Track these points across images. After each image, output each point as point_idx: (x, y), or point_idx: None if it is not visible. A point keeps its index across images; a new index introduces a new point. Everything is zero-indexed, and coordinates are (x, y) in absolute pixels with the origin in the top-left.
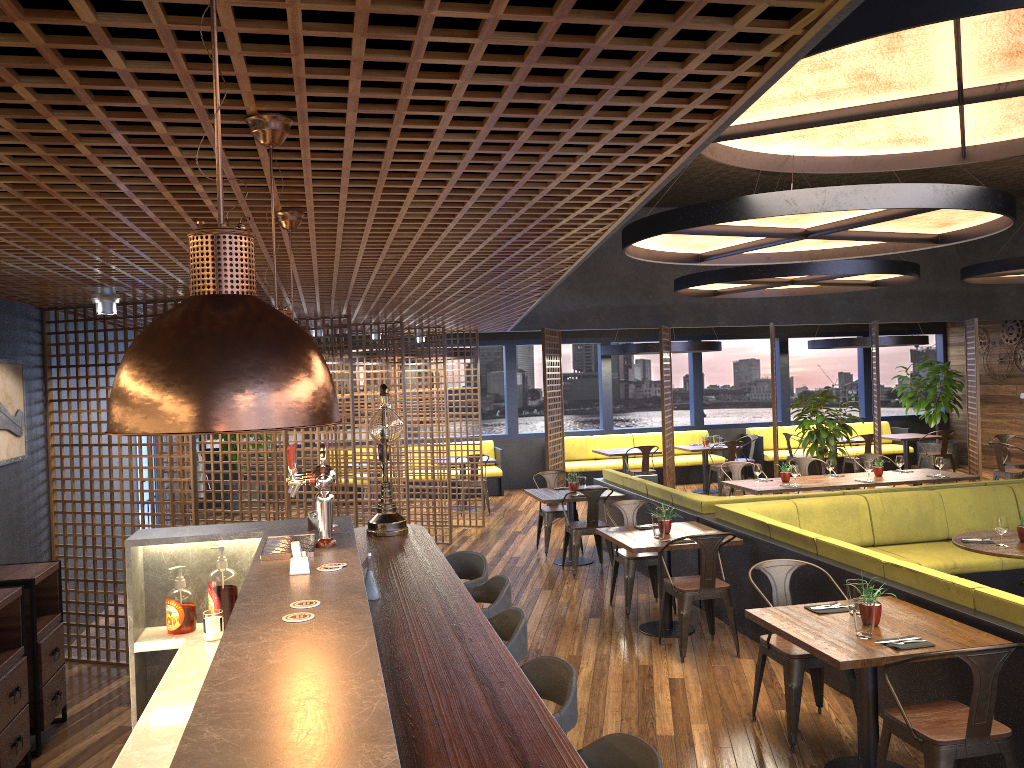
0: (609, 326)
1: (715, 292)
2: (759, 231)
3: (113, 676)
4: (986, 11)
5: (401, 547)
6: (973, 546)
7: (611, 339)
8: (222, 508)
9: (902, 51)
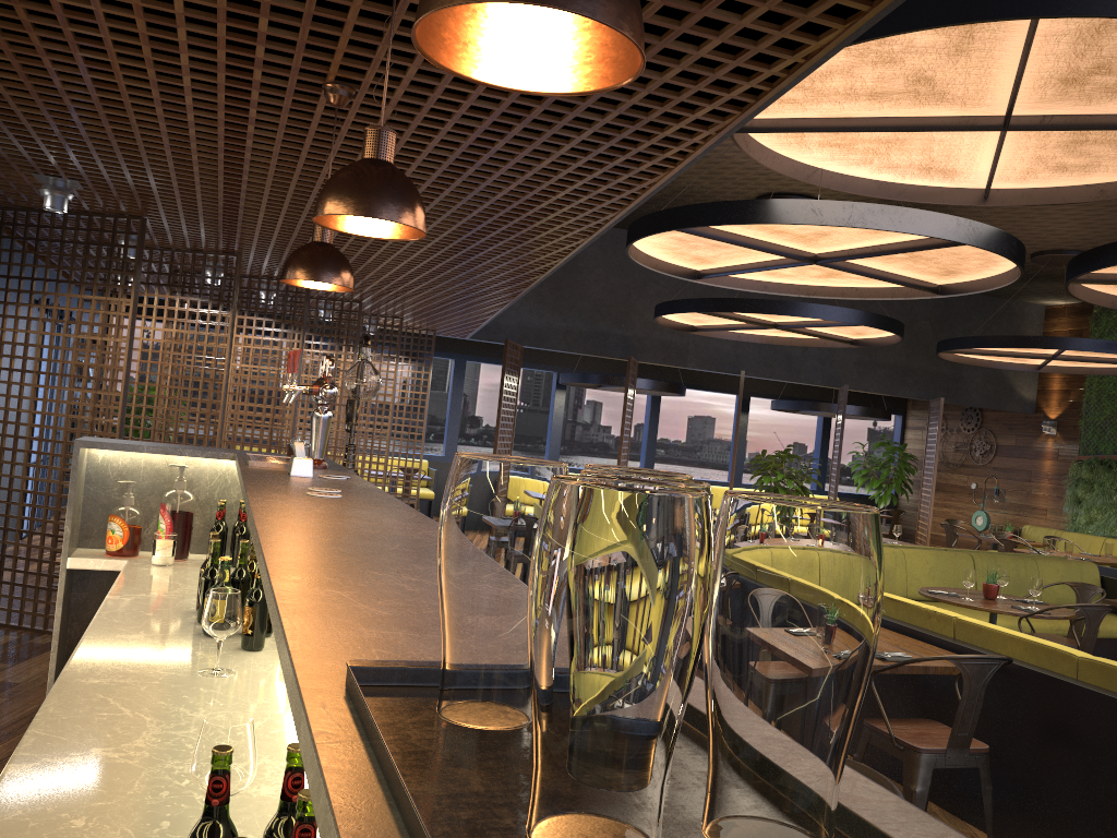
0: (575, 350)
1: (693, 328)
2: (771, 247)
3: None
4: (1068, 15)
5: None
6: (940, 597)
7: (569, 370)
8: None
9: (968, 56)
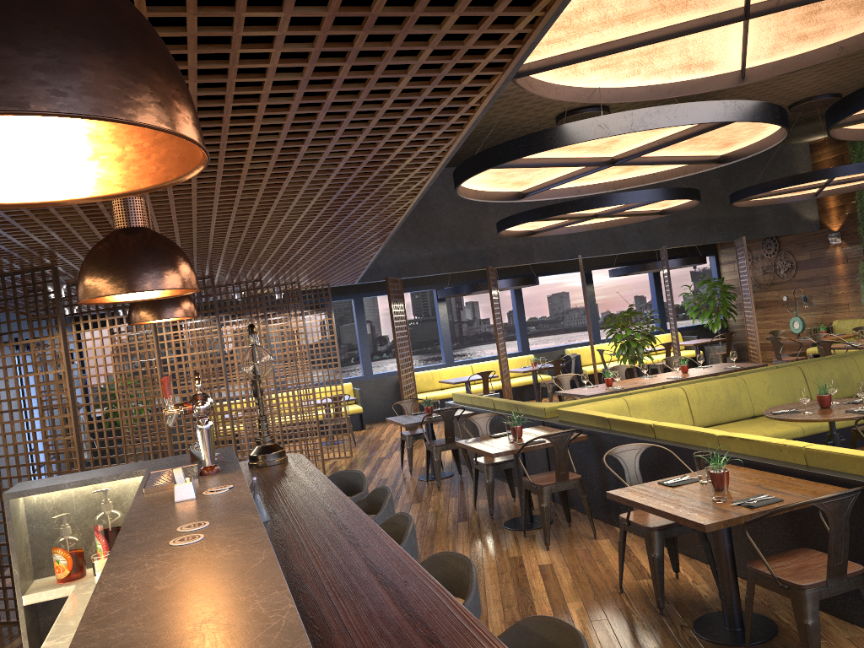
0: (443, 271)
1: (531, 232)
2: (573, 161)
3: (14, 634)
4: None
5: (283, 473)
6: (783, 416)
7: (444, 285)
8: (109, 463)
9: None
